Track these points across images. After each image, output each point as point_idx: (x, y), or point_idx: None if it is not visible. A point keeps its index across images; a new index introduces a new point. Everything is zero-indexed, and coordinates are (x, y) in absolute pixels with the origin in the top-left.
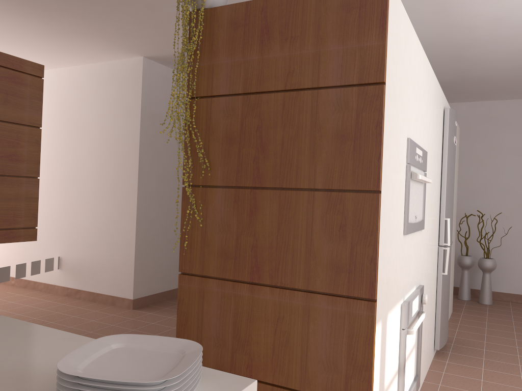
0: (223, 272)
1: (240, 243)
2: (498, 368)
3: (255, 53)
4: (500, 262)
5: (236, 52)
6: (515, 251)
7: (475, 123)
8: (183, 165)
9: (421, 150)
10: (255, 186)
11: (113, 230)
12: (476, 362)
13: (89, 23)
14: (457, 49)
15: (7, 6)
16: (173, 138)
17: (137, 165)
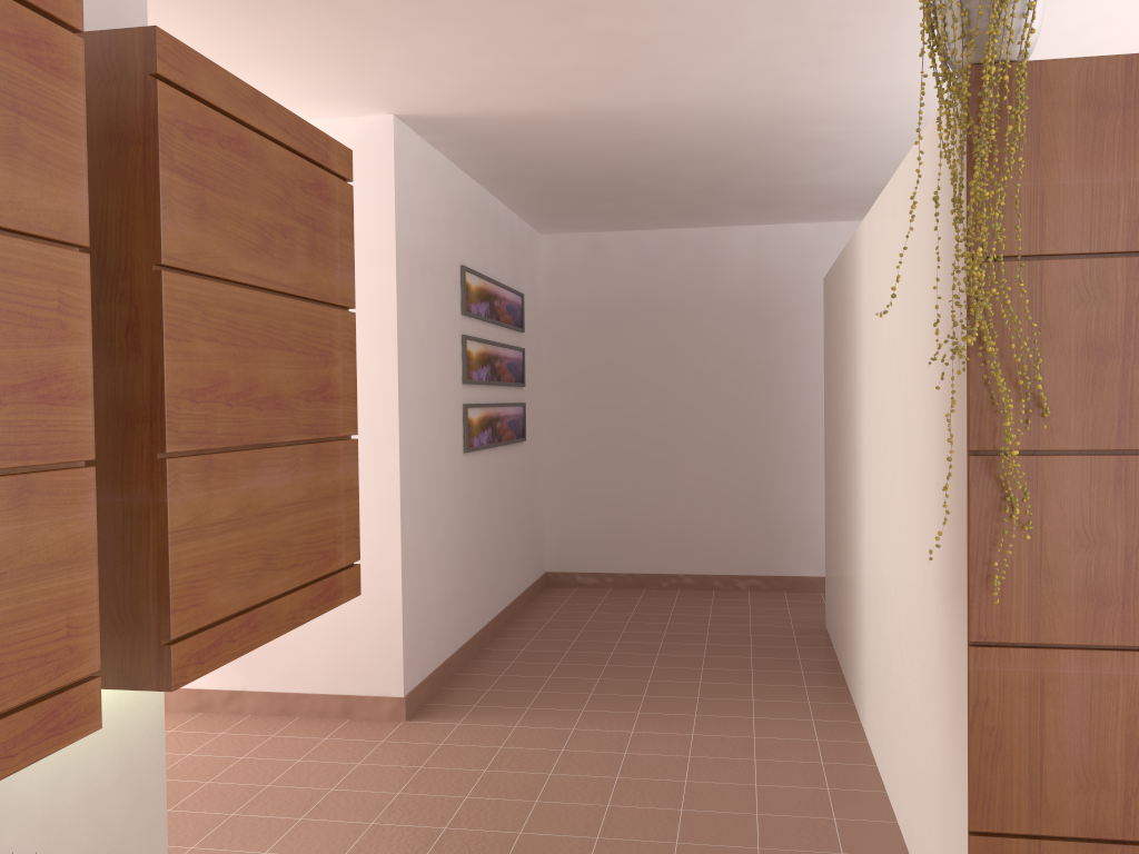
0: (1092, 632)
1: (1135, 568)
2: None
3: None
4: None
5: (1104, 162)
6: None
7: None
8: (970, 408)
9: None
10: None
11: None
12: None
13: (360, 37)
14: None
15: None
16: (435, 307)
17: (394, 378)
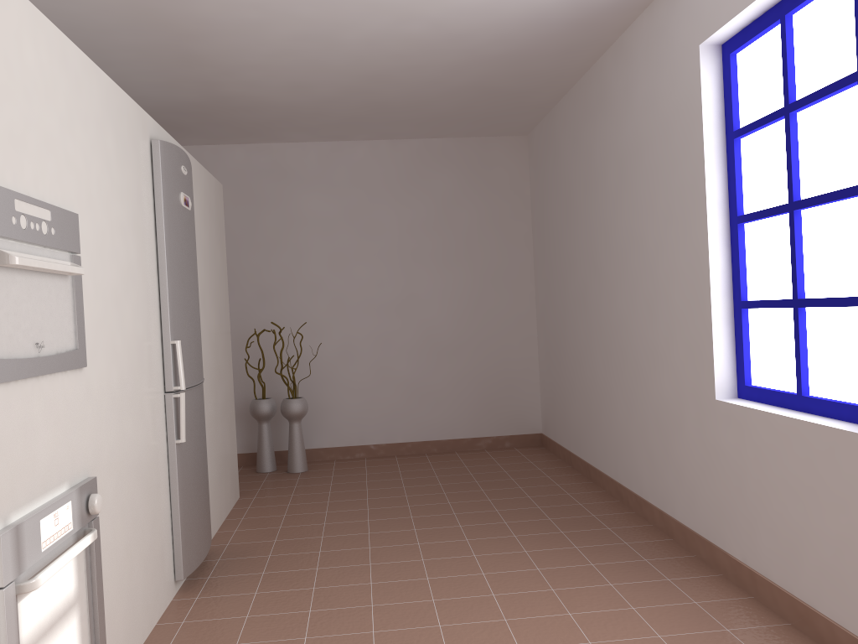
0: None
1: None
2: (282, 584)
3: None
4: (317, 401)
5: None
6: (336, 381)
7: (260, 179)
8: None
9: (47, 208)
10: None
11: None
12: (248, 584)
13: None
14: (180, 39)
15: None
16: None
17: None
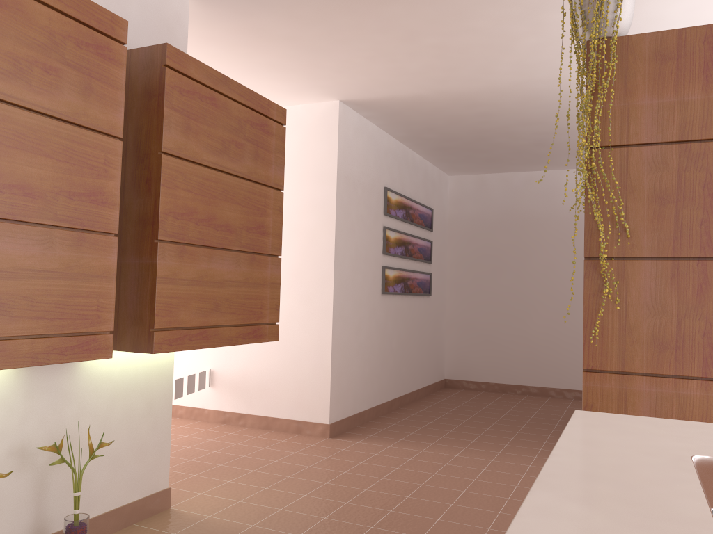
0: (656, 366)
1: (683, 328)
2: None
3: (695, 91)
4: None
5: (665, 90)
6: None
7: None
8: (585, 233)
9: None
10: (704, 256)
11: (297, 331)
12: None
13: (308, 56)
14: None
15: (215, 33)
16: (363, 208)
17: (332, 243)
